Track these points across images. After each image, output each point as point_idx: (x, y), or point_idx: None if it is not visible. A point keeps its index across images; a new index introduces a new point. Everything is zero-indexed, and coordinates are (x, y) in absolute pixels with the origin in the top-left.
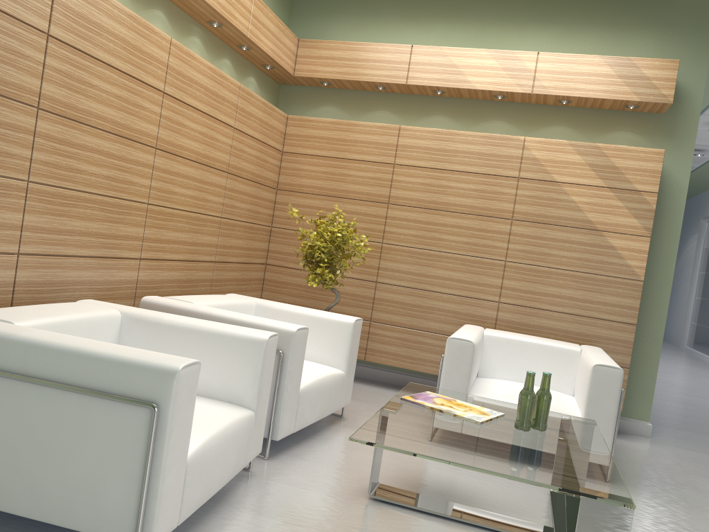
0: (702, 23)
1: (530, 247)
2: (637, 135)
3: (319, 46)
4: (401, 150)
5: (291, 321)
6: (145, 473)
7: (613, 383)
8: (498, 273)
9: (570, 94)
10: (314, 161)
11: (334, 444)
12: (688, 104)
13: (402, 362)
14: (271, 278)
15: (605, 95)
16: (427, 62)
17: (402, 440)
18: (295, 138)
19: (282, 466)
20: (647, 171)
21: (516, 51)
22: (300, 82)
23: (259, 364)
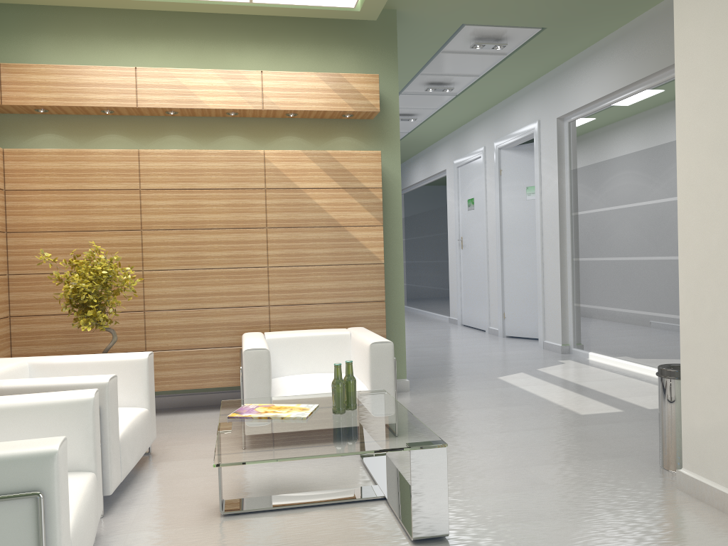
0: (388, 41)
1: (287, 251)
2: (355, 139)
3: (28, 71)
4: (145, 175)
5: (76, 372)
6: None
7: (388, 355)
8: (264, 279)
9: (296, 108)
10: (47, 196)
11: (159, 480)
12: (389, 110)
13: (187, 383)
14: (20, 330)
15: (326, 107)
16: (155, 84)
17: (258, 452)
18: (18, 173)
19: (123, 517)
20: (370, 170)
21: (242, 71)
22: (9, 110)
23: (90, 424)
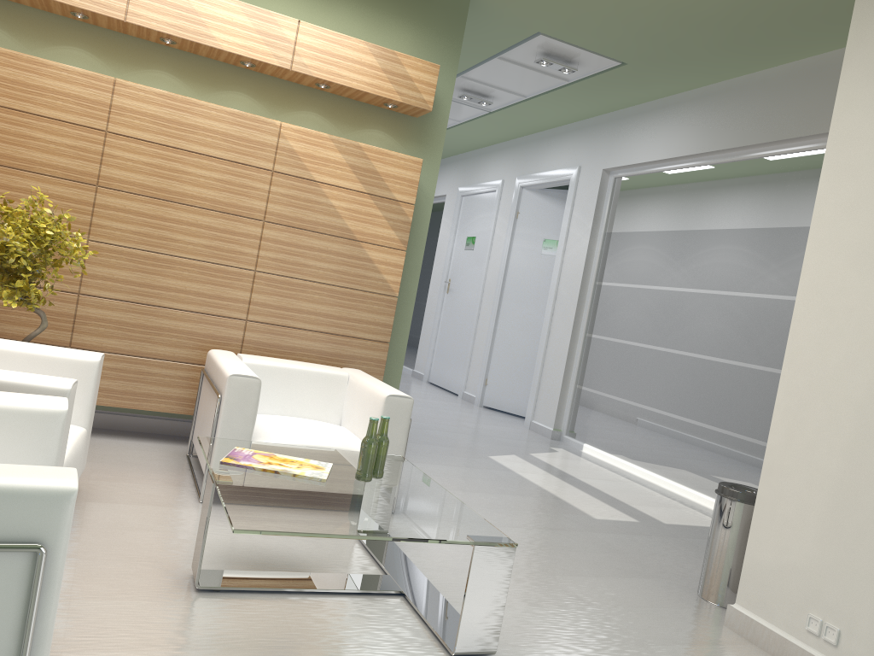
0: (454, 27)
1: (284, 256)
2: (390, 136)
3: None
4: (117, 114)
5: None
6: (27, 644)
7: (404, 413)
8: (247, 286)
9: (333, 80)
10: None
11: (95, 528)
12: (438, 112)
13: (118, 400)
14: None
15: (369, 88)
16: None
17: (285, 519)
18: None
19: None
20: (406, 180)
21: (274, 13)
22: None
23: (55, 446)
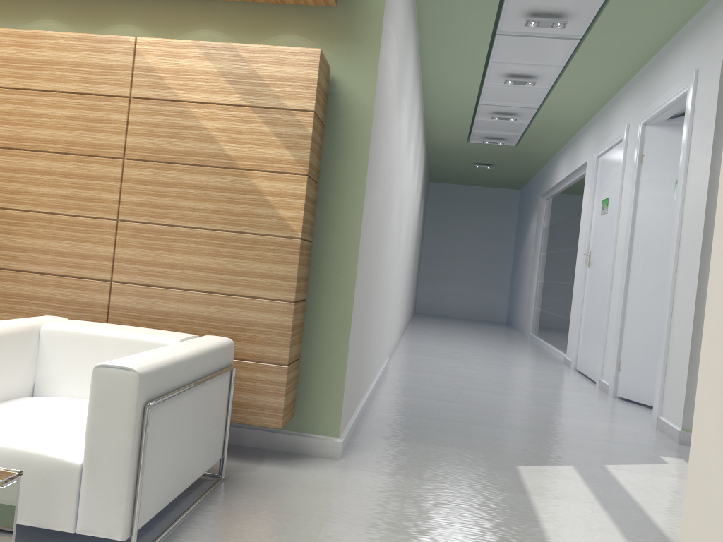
0: None
1: (149, 198)
2: (307, 39)
3: None
4: None
5: None
6: None
7: (125, 395)
8: (109, 239)
9: None
10: None
11: None
12: None
13: None
14: None
15: None
16: None
17: None
18: None
19: None
20: (299, 80)
21: None
22: None
23: None
